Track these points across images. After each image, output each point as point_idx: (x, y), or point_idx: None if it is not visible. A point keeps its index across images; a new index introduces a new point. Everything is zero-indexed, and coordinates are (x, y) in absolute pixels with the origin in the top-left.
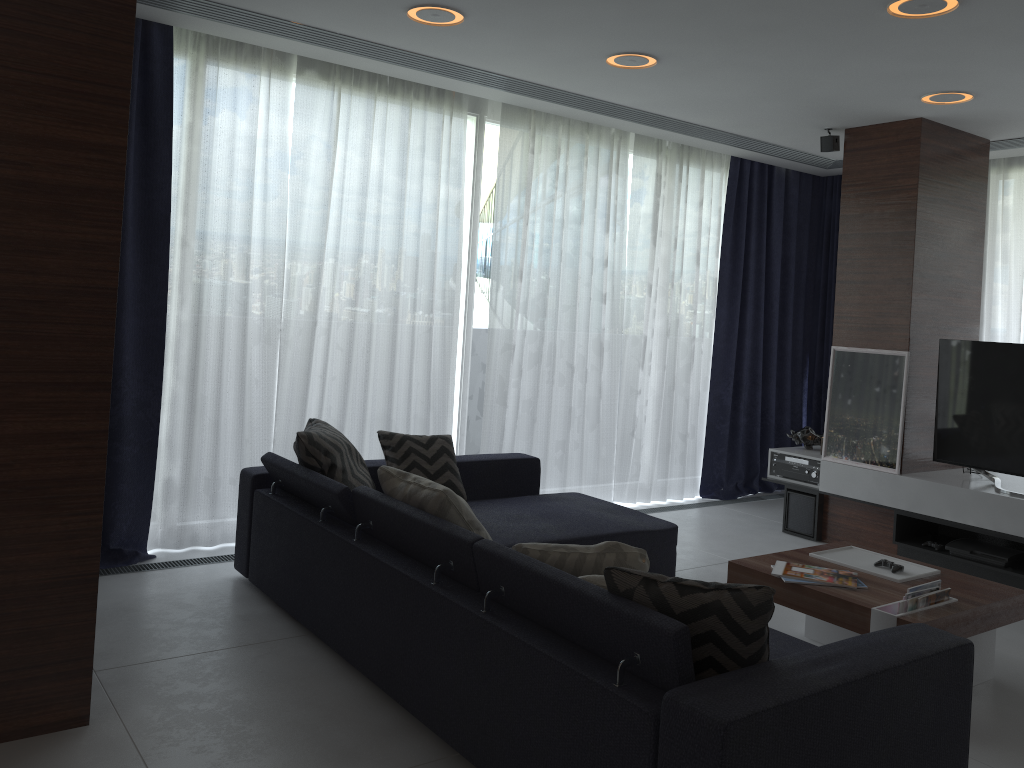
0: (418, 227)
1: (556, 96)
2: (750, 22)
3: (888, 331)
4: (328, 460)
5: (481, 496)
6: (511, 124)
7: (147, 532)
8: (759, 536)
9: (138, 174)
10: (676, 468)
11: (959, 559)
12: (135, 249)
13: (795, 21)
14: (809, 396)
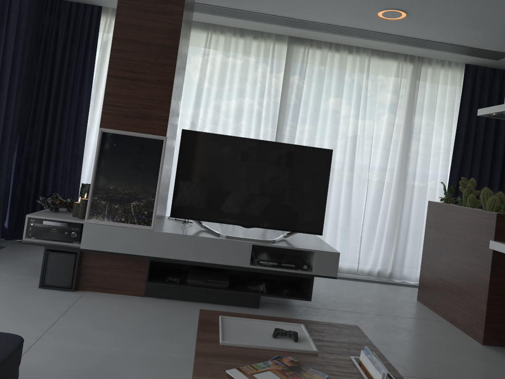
0: None
1: None
2: None
3: (151, 120)
4: None
5: None
6: None
7: None
8: (25, 298)
9: None
10: None
11: (197, 288)
12: None
13: None
14: (17, 165)
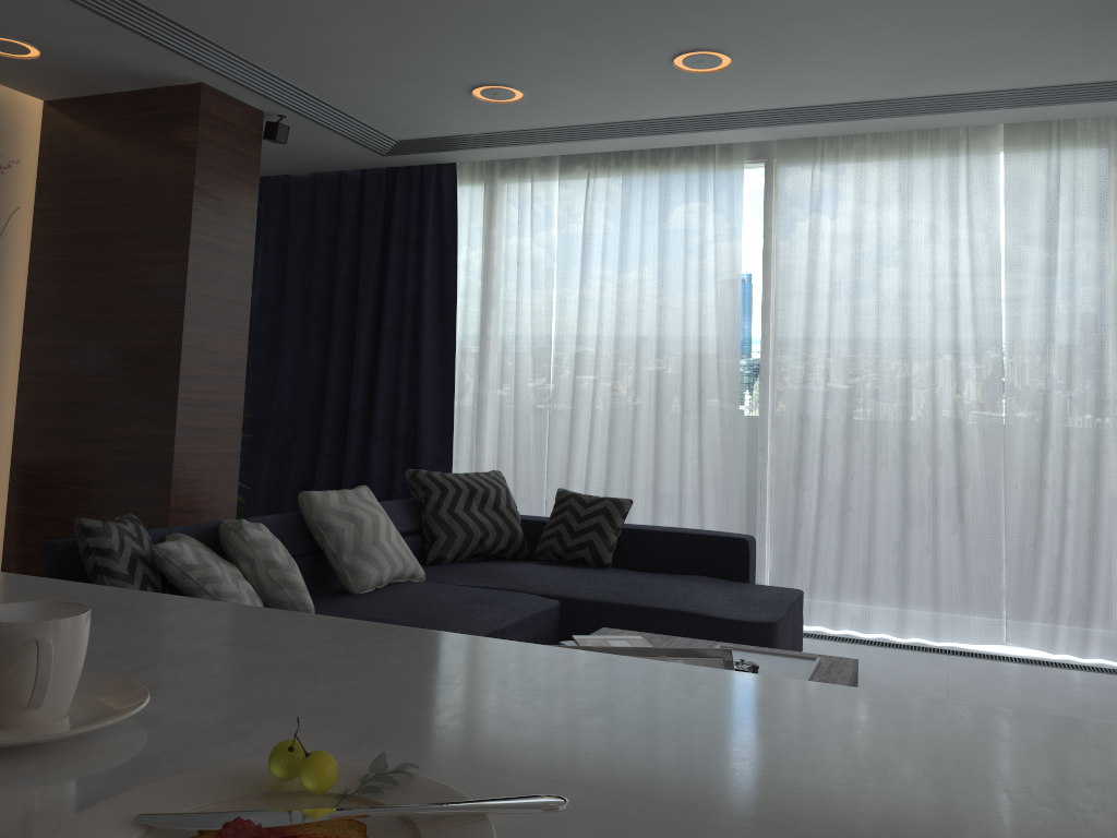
0: (683, 291)
1: (779, 117)
2: None
3: None
4: (423, 494)
5: (666, 571)
6: (792, 160)
7: None
8: None
9: (437, 280)
10: None
11: None
12: (434, 338)
13: None
14: None
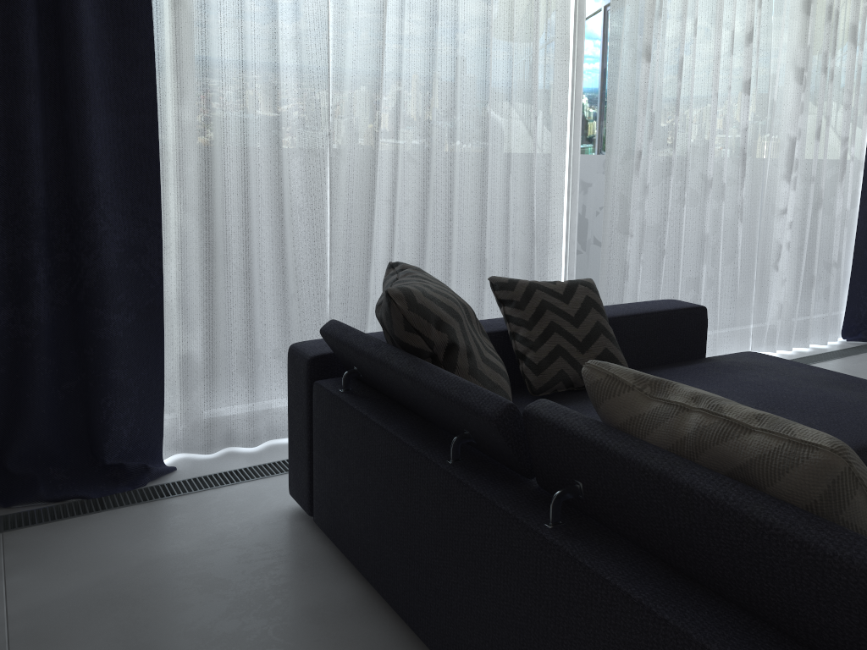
0: None
1: None
2: None
3: None
4: (443, 337)
5: (633, 365)
6: None
7: (160, 434)
8: None
9: None
10: (819, 306)
11: None
12: (96, 3)
13: None
14: None
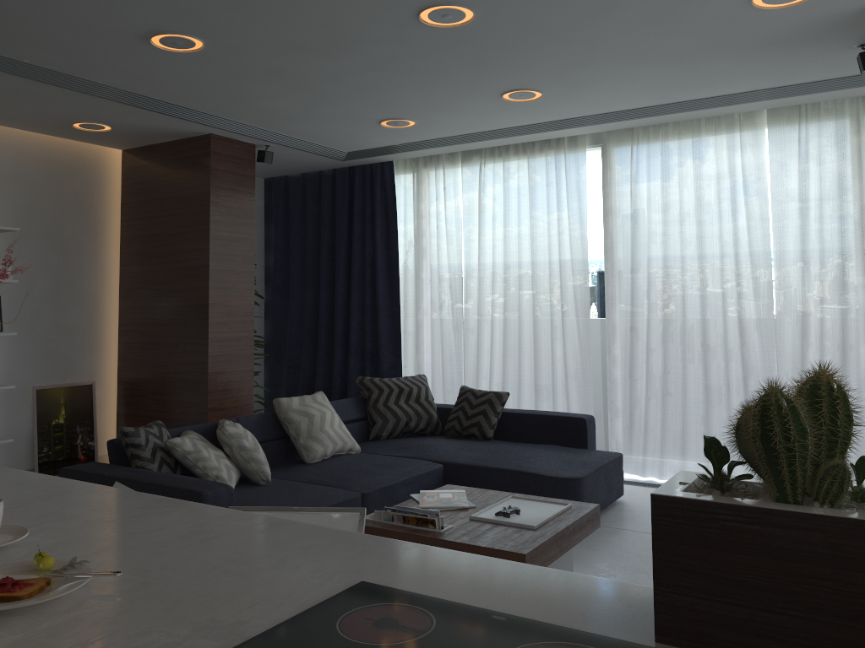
0: (548, 242)
1: (597, 119)
2: (456, 62)
3: None
4: (367, 393)
5: (532, 441)
6: (617, 145)
7: None
8: None
9: (386, 242)
10: None
11: None
12: (385, 282)
13: (461, 51)
14: None
